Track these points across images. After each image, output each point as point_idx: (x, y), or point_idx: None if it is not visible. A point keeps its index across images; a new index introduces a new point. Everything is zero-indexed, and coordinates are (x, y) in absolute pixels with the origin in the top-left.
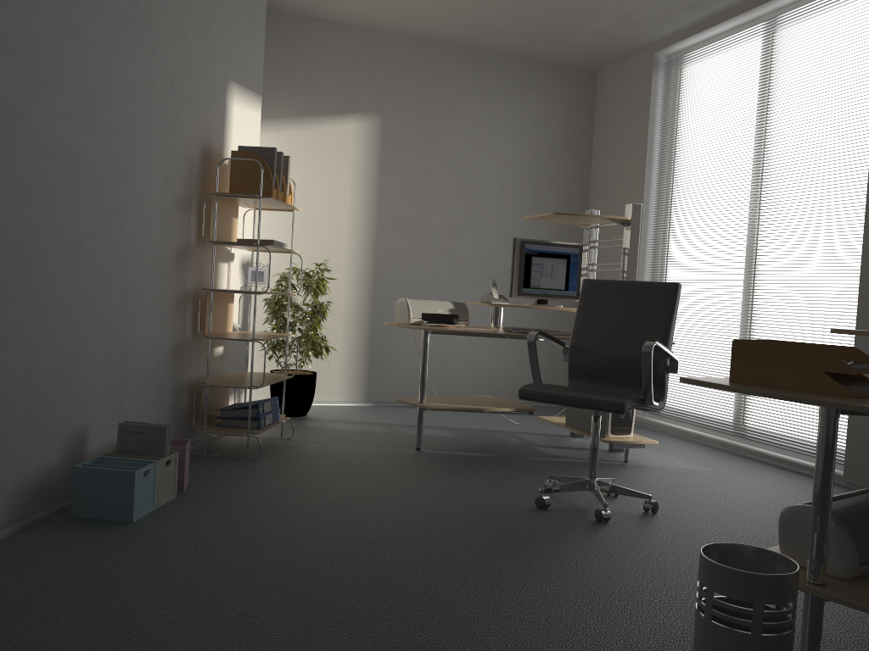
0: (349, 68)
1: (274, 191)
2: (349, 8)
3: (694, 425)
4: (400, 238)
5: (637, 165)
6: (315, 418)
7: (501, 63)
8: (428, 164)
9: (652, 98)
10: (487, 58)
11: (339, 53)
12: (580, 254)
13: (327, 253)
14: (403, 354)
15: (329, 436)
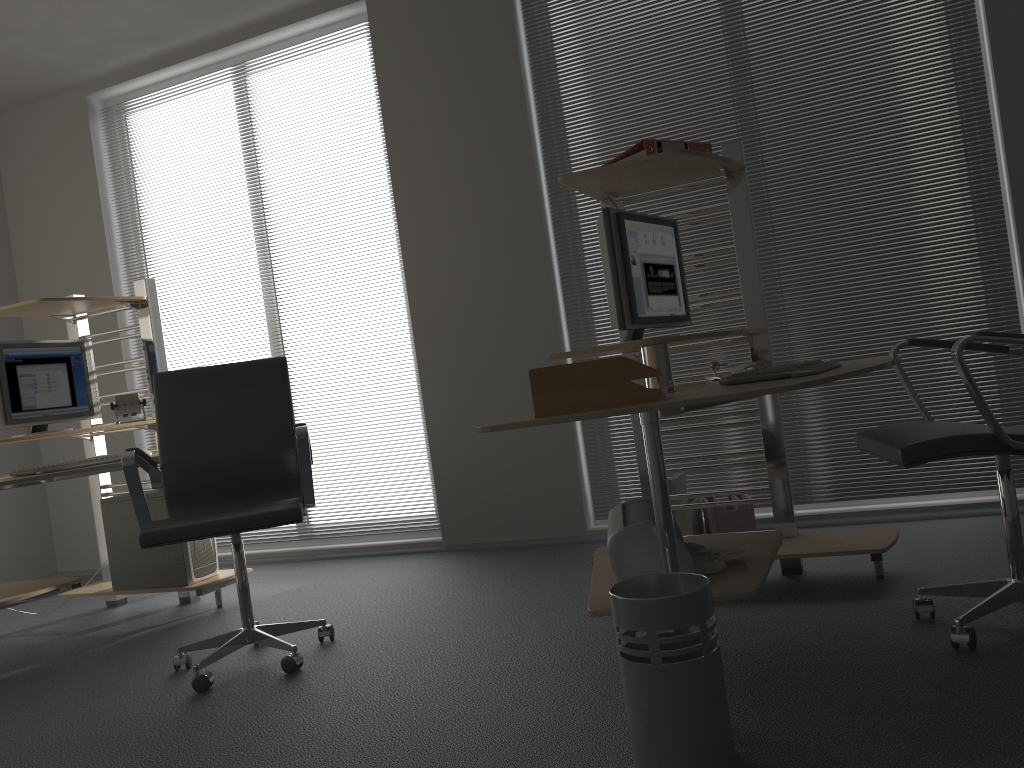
0: None
1: None
2: None
3: (251, 544)
4: None
5: (93, 239)
6: None
7: None
8: None
9: (96, 153)
10: None
11: None
12: (83, 354)
13: None
14: None
15: None
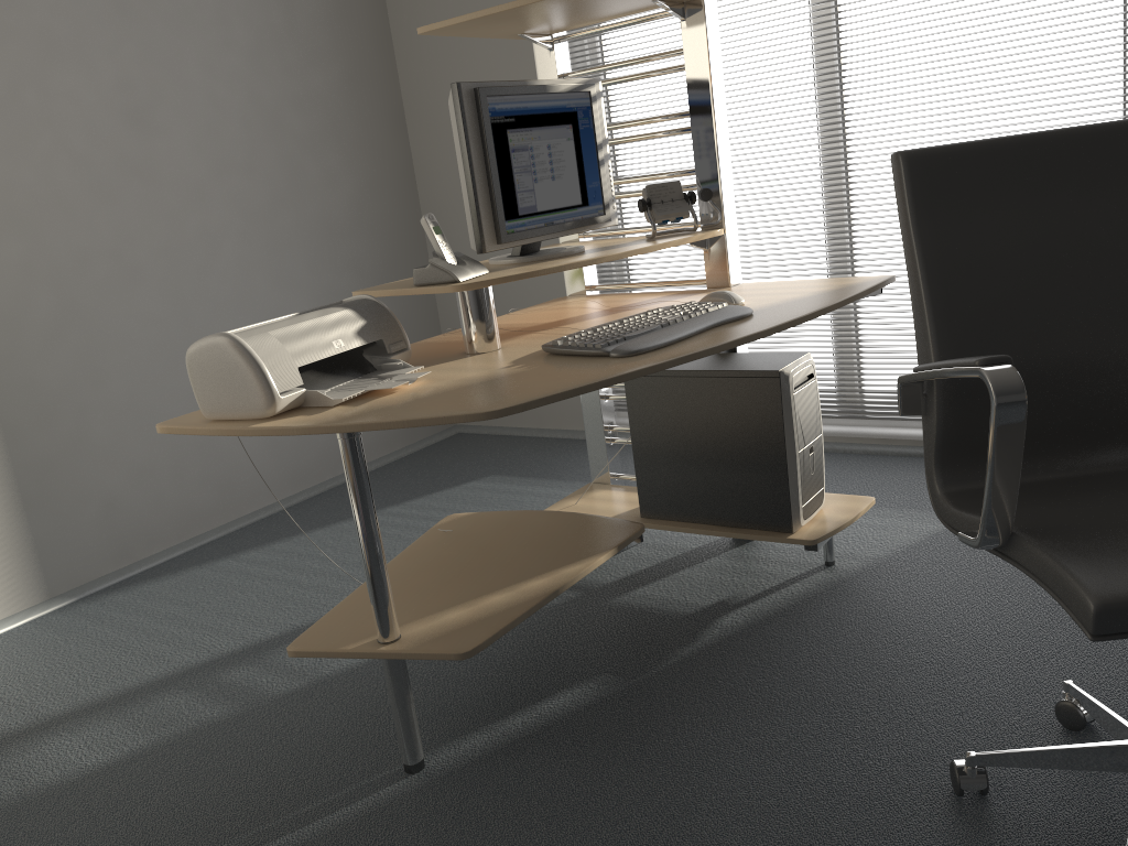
0: None
1: None
2: None
3: None
4: None
5: None
6: None
7: None
8: None
9: None
10: None
11: None
12: (593, 107)
13: None
14: (105, 452)
15: (85, 836)
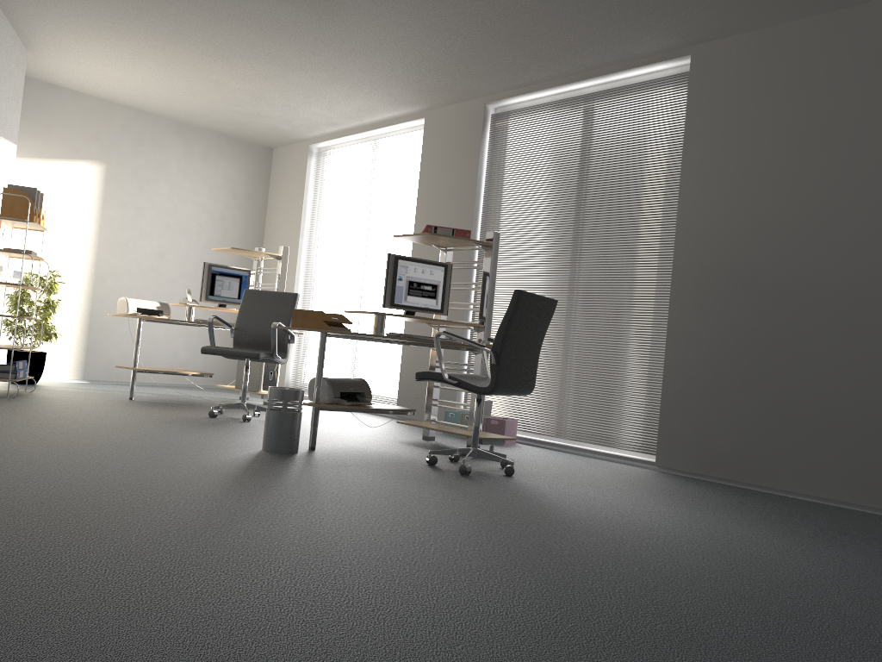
0: (81, 125)
1: (35, 217)
2: (85, 85)
3: None
4: (117, 257)
5: (296, 219)
6: (44, 385)
7: (202, 135)
8: (142, 203)
9: (307, 175)
10: (191, 131)
11: (73, 114)
12: (249, 276)
13: (56, 263)
14: (115, 345)
15: (62, 392)
